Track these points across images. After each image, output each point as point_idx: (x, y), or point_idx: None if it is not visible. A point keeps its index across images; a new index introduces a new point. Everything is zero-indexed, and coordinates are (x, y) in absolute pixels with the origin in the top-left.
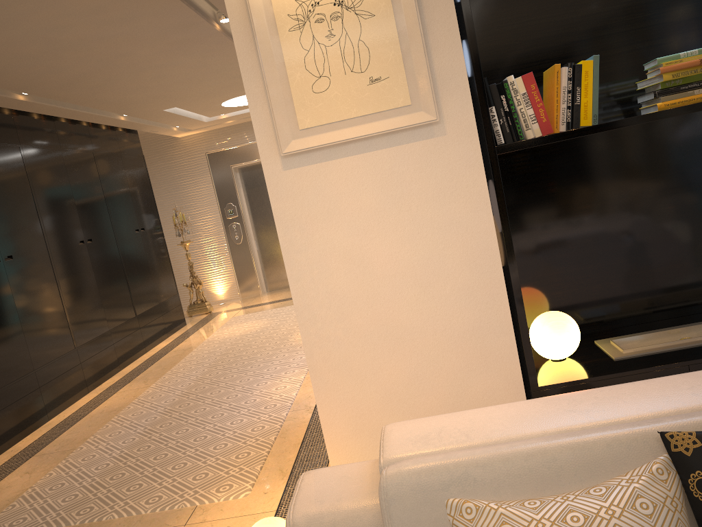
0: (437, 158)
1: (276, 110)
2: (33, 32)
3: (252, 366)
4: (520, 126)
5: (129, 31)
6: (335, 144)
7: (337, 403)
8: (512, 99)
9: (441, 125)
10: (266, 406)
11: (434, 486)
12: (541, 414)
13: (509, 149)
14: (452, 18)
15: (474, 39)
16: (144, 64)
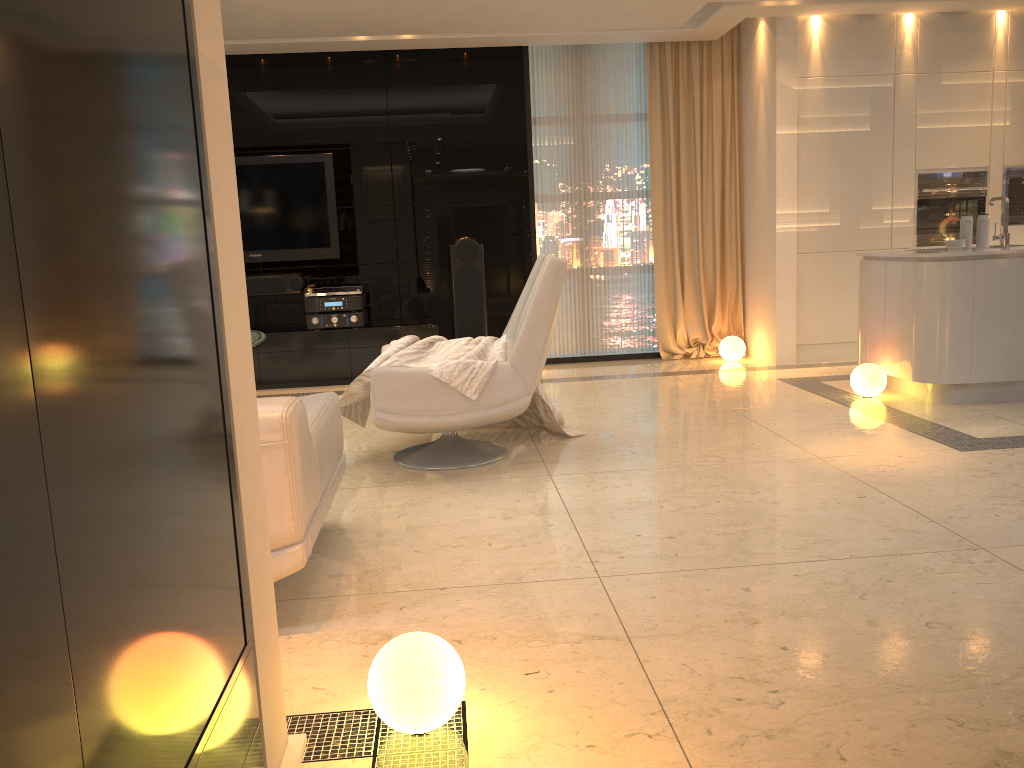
0: None
1: None
2: None
3: None
4: None
5: None
6: None
7: None
8: None
9: None
10: None
11: None
12: None
13: None
14: None
15: None
16: None
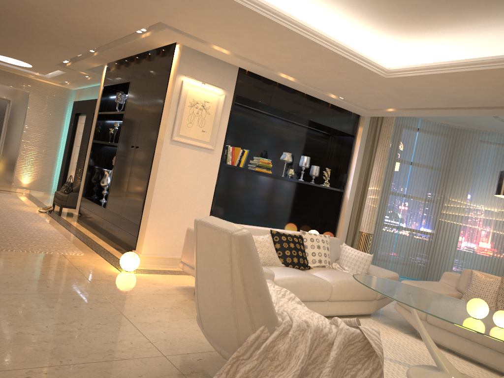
0: (209, 159)
1: (176, 126)
2: (32, 19)
3: (4, 214)
4: (227, 160)
5: (59, 36)
6: (186, 143)
7: (154, 222)
8: (228, 151)
9: (213, 151)
10: (46, 231)
11: None
12: (245, 225)
13: (225, 165)
14: (226, 125)
15: (228, 132)
16: (26, 38)
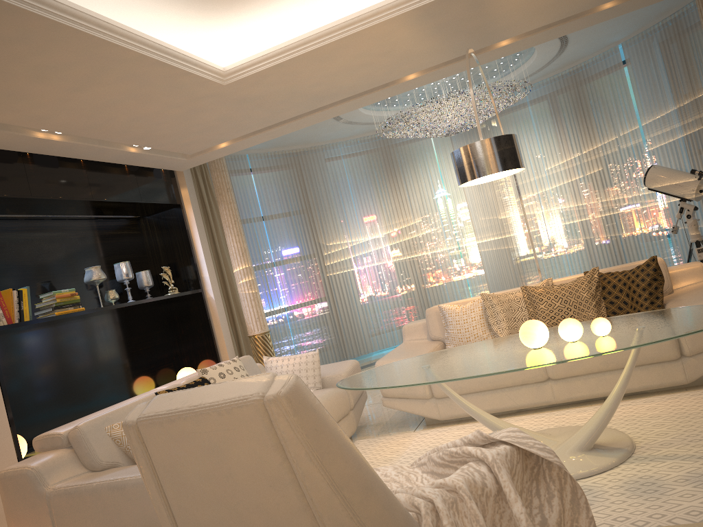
0: None
1: None
2: None
3: None
4: None
5: None
6: None
7: None
8: None
9: None
10: None
11: (99, 424)
12: (106, 409)
13: None
14: None
15: None
16: None
